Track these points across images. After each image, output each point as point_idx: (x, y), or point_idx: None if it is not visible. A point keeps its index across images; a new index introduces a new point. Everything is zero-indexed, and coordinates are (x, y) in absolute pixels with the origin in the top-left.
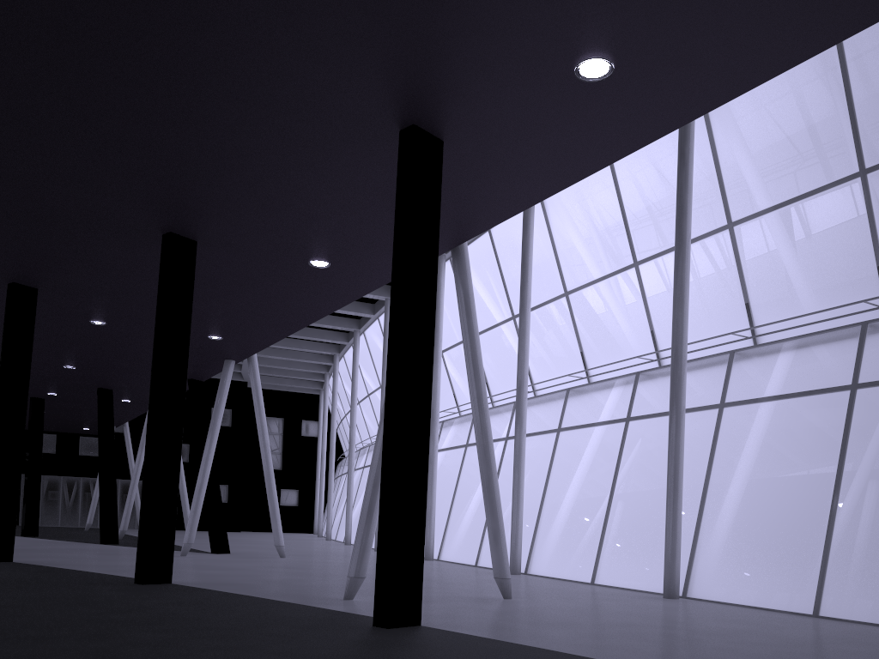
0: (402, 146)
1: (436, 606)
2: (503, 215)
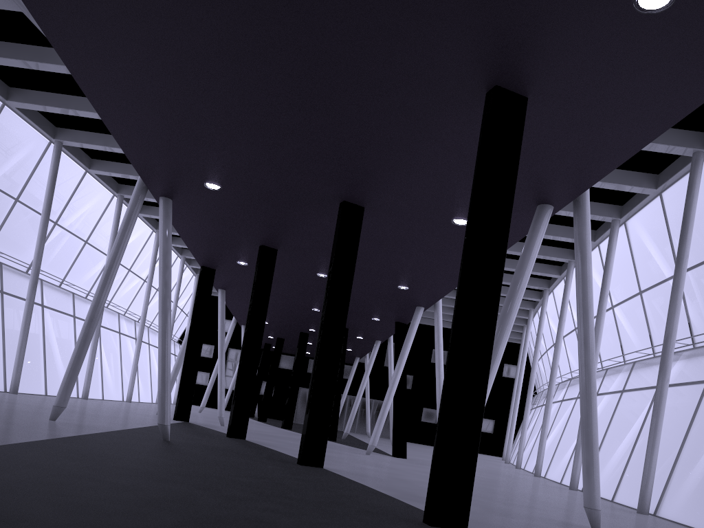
0: (486, 106)
1: (511, 520)
2: (608, 166)
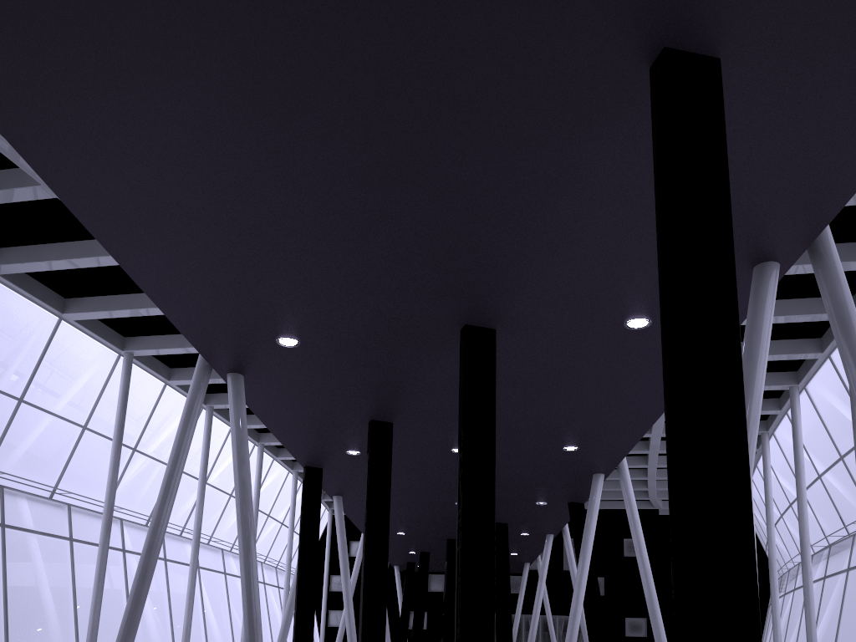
0: (653, 85)
1: None
2: None
